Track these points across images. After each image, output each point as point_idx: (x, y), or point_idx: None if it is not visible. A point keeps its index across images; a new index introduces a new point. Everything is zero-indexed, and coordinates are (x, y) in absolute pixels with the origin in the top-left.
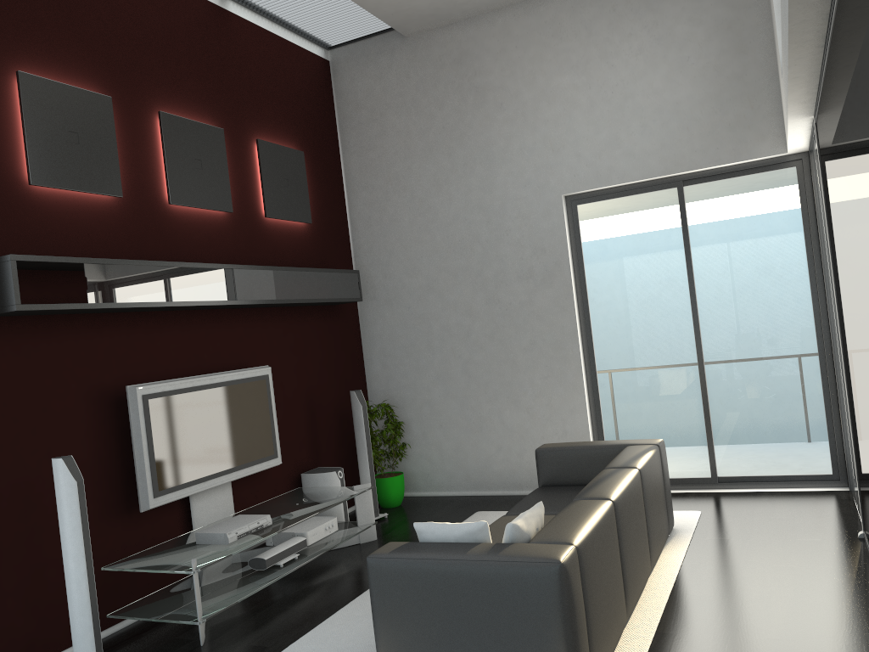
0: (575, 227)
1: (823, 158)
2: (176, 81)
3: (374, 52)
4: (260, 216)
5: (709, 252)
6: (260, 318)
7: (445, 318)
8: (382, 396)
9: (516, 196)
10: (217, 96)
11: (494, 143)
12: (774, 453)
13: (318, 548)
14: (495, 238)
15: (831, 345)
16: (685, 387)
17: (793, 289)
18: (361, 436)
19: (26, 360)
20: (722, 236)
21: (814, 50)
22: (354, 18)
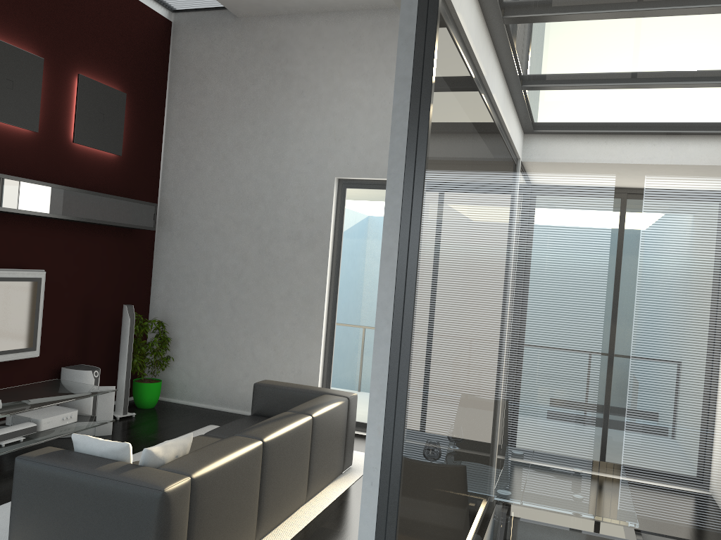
0: (342, 205)
1: None
2: (2, 7)
3: (210, 23)
4: (69, 141)
5: None
6: (49, 228)
7: (224, 259)
8: (161, 313)
9: (299, 170)
10: (45, 29)
11: (290, 123)
12: None
13: (47, 434)
14: (276, 201)
15: None
16: None
17: None
18: (124, 344)
19: None
20: None
21: None
22: None
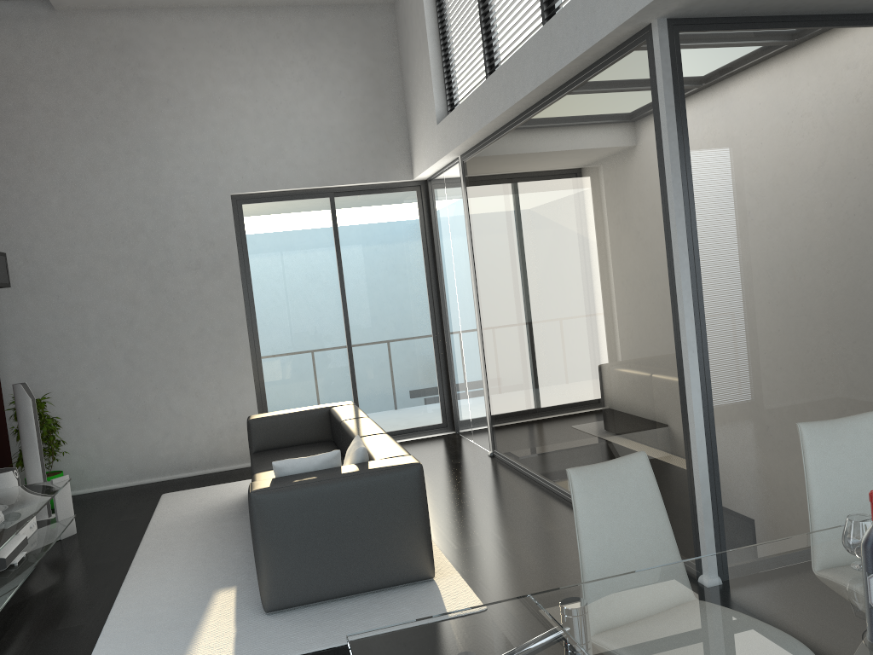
0: (241, 224)
1: (478, 187)
2: None
3: (13, 16)
4: None
5: (355, 253)
6: None
7: (104, 307)
8: None
9: (184, 190)
10: None
11: (160, 137)
12: (403, 412)
13: (38, 544)
14: (161, 229)
15: (441, 326)
16: (337, 364)
17: (416, 284)
18: (30, 432)
19: None
20: (364, 240)
21: (513, 115)
22: None
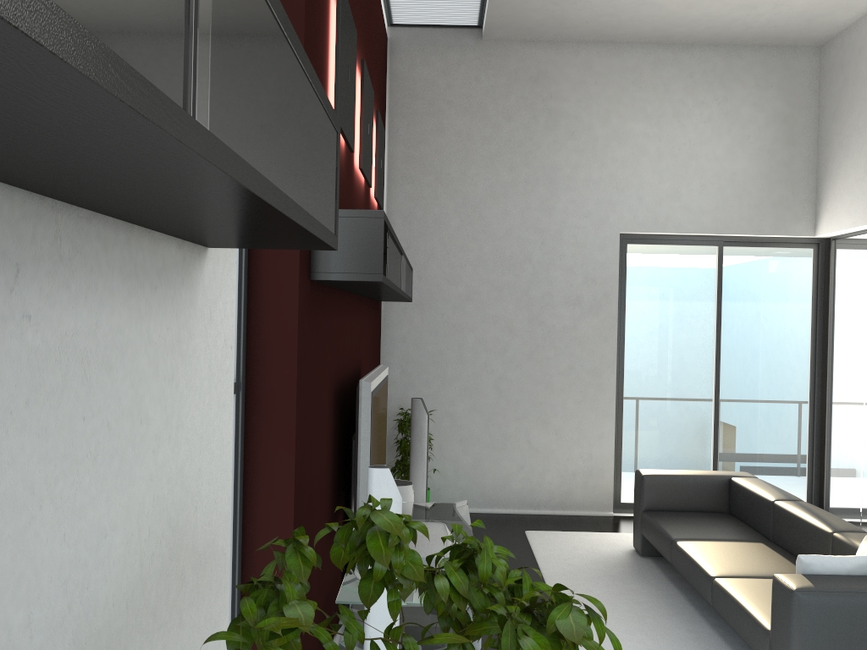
0: (623, 264)
1: None
2: (361, 26)
3: (443, 44)
4: (369, 196)
5: (736, 307)
6: (365, 310)
7: (481, 331)
8: (396, 403)
9: (575, 224)
10: (367, 53)
11: (560, 169)
12: None
13: None
14: (547, 261)
15: (820, 399)
16: (700, 423)
17: (798, 349)
18: (421, 448)
19: (317, 339)
20: (748, 295)
21: None
22: (451, 5)
